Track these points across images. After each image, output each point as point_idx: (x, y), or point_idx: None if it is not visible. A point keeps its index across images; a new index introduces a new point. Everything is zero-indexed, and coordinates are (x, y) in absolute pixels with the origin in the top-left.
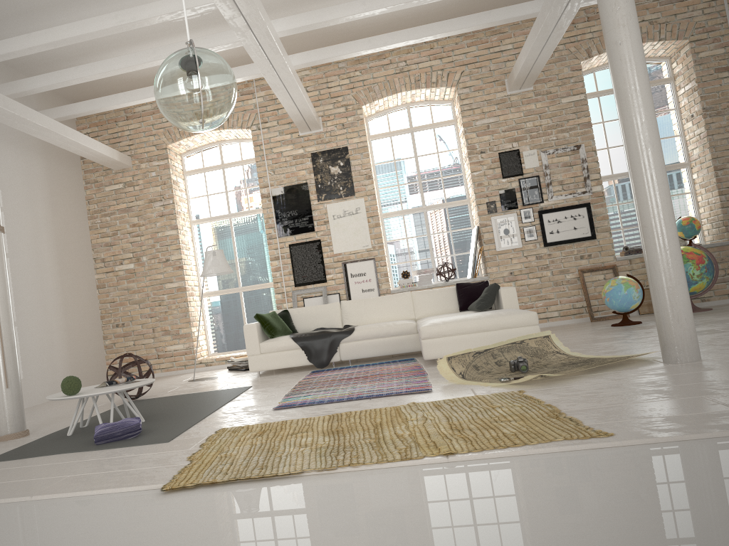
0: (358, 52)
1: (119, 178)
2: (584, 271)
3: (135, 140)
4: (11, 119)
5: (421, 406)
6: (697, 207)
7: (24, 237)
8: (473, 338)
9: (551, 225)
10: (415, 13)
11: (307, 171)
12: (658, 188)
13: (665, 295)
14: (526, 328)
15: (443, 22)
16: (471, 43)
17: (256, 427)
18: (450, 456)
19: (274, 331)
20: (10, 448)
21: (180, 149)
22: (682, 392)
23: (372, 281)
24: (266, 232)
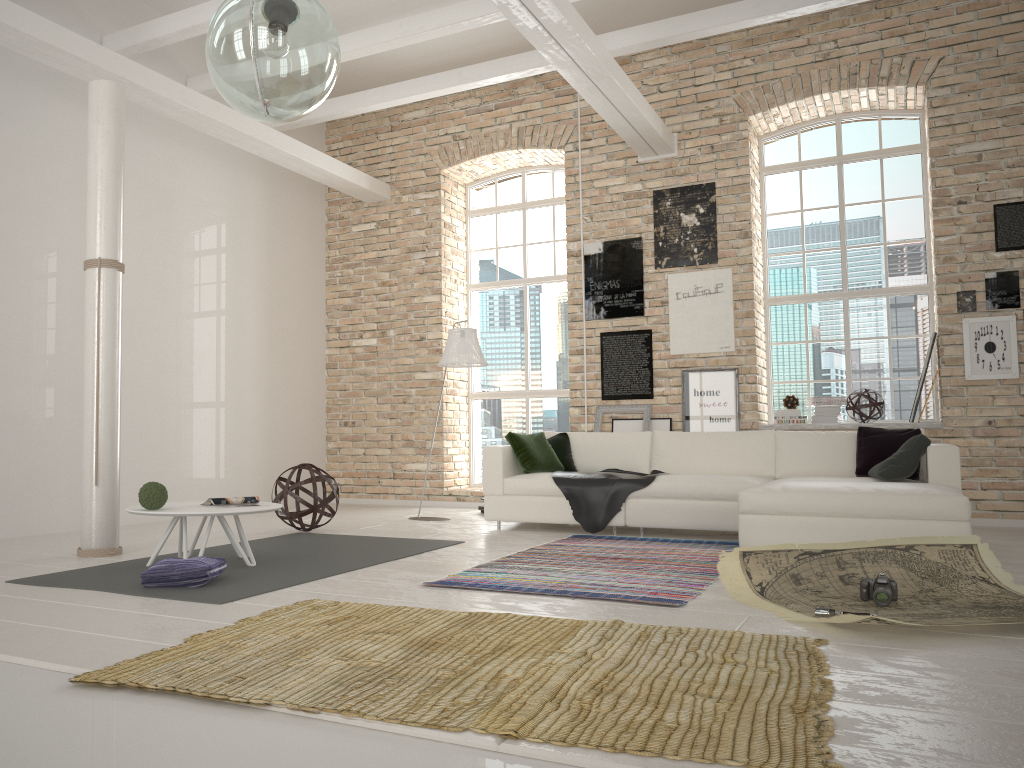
0: (735, 24)
1: (372, 215)
2: None
3: (399, 161)
4: (197, 119)
5: (620, 630)
6: None
7: (219, 285)
8: (833, 526)
9: None
10: None
11: (644, 220)
12: None
13: None
14: (942, 525)
15: None
16: (966, 6)
17: (351, 608)
18: (504, 742)
19: (530, 463)
20: (67, 569)
21: (463, 177)
22: None
23: (729, 405)
24: (568, 311)
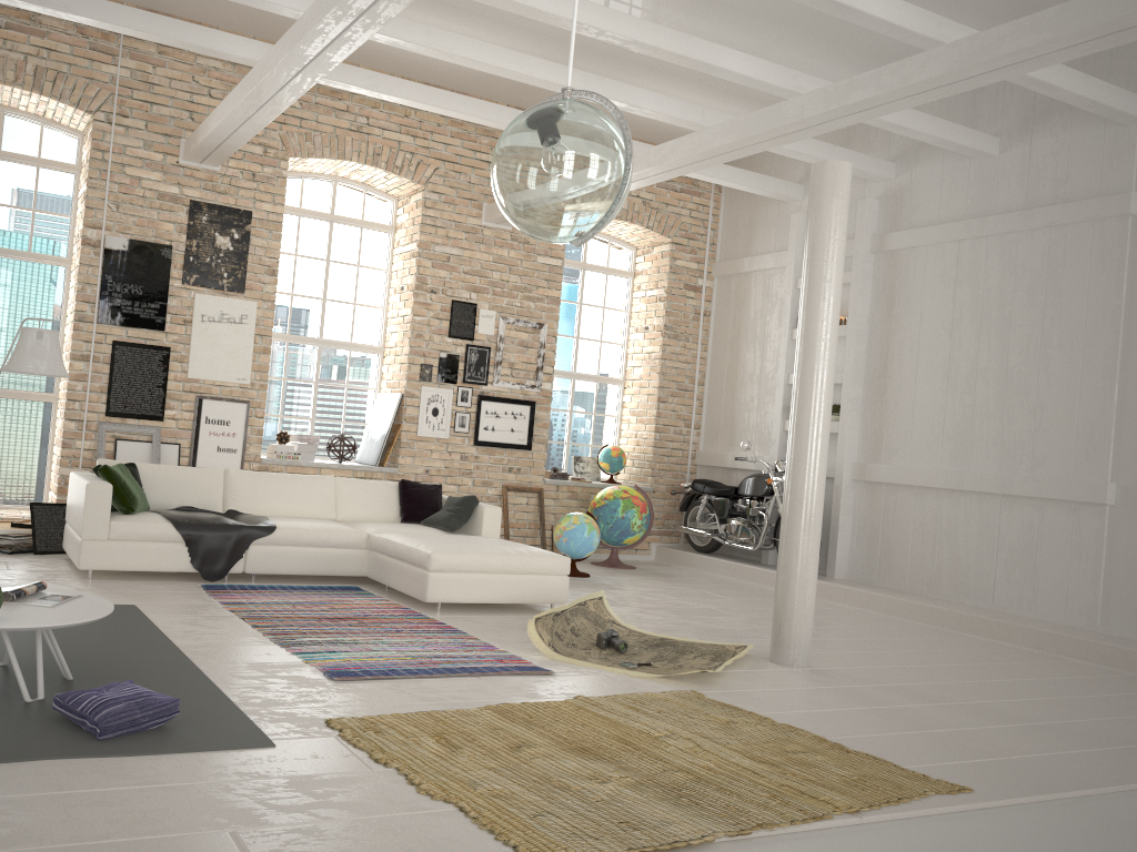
0: (348, 86)
1: None
2: (509, 489)
3: None
4: None
5: (609, 705)
6: (618, 435)
7: None
8: (493, 581)
9: (488, 418)
10: (412, 59)
11: (177, 228)
12: (823, 460)
13: (801, 586)
14: (556, 578)
15: (471, 99)
16: (457, 133)
17: (401, 724)
18: (861, 816)
19: (134, 503)
20: None
21: None
22: (897, 720)
23: (238, 437)
24: (77, 308)
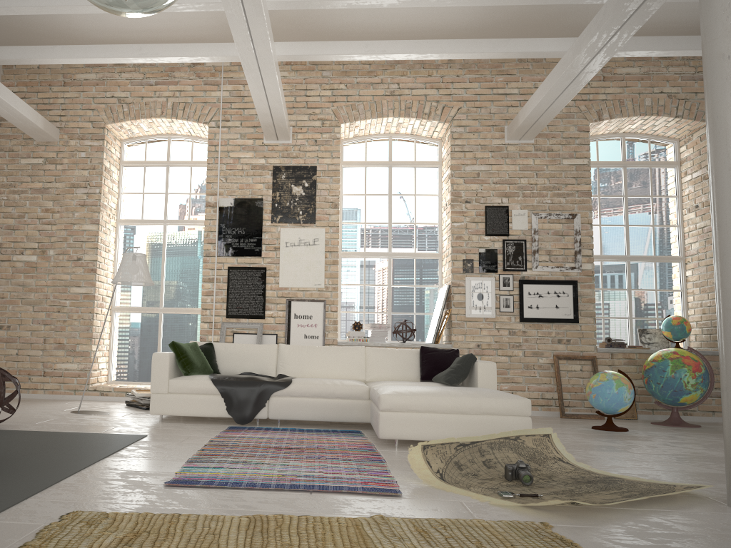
0: (351, 56)
1: (41, 152)
2: (560, 358)
3: (69, 111)
4: None
5: (396, 526)
6: (686, 307)
7: None
8: (445, 420)
9: (531, 298)
10: (419, 31)
11: (265, 186)
12: None
13: None
14: (515, 419)
15: (453, 41)
16: (474, 78)
17: (128, 521)
18: None
19: (191, 367)
20: None
21: (121, 134)
22: None
23: (318, 327)
24: (204, 248)
